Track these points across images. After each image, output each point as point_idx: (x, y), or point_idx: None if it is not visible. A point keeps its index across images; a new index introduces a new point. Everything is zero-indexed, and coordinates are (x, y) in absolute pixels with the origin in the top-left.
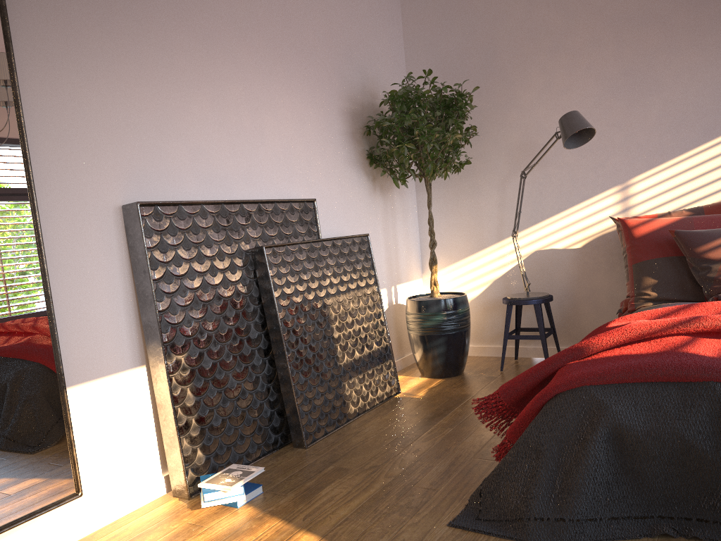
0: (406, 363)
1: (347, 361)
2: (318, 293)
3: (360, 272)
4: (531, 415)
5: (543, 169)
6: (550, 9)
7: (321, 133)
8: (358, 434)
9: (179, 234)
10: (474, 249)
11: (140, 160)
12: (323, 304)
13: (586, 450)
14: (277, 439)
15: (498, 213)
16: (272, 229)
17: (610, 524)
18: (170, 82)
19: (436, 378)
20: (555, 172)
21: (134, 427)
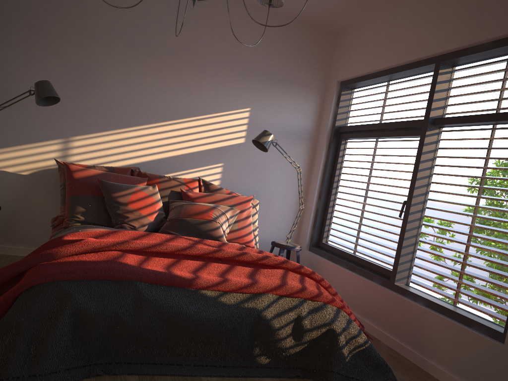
0: None
1: None
2: None
3: None
4: (8, 301)
5: (8, 110)
6: None
7: None
8: None
9: None
10: None
11: None
12: None
13: (56, 325)
14: None
15: None
16: None
17: (65, 373)
18: None
19: None
20: (18, 116)
21: None
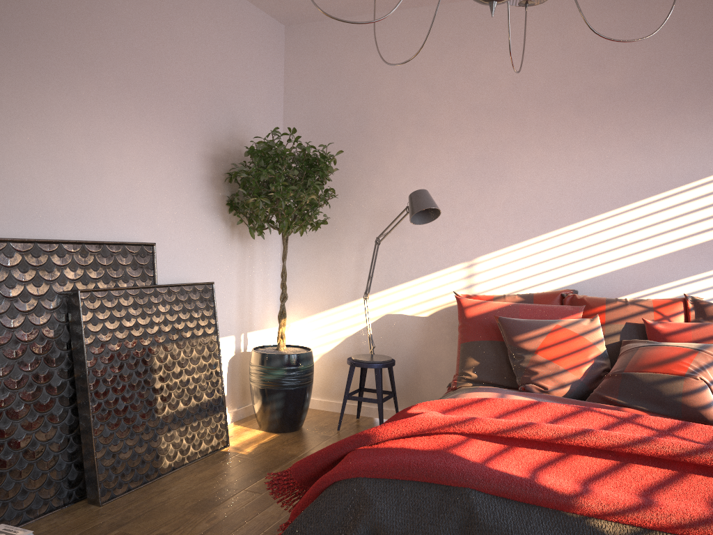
0: (249, 412)
1: (168, 413)
2: (142, 341)
3: (198, 320)
4: (311, 500)
5: (400, 236)
6: (419, 87)
7: (174, 176)
8: (163, 492)
9: None
10: (331, 305)
11: None
12: (147, 353)
13: None
14: (71, 494)
15: (355, 273)
16: (96, 272)
17: None
18: None
19: (272, 432)
20: (411, 242)
21: None
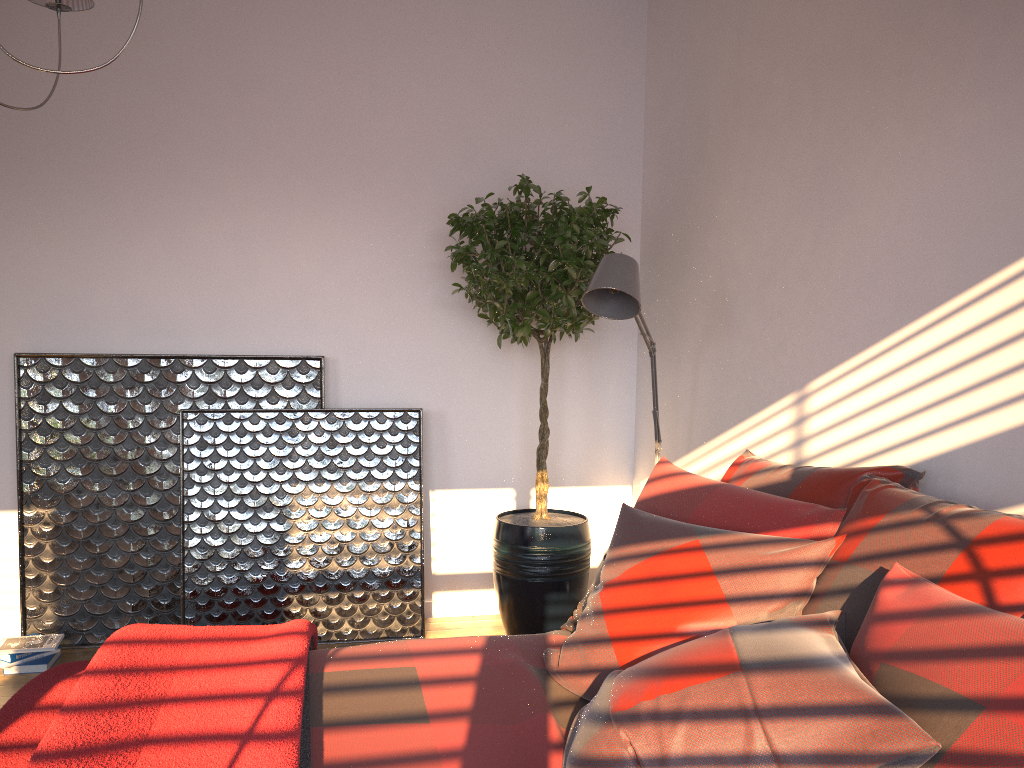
0: None
1: (308, 570)
2: (274, 475)
3: (382, 459)
4: None
5: (730, 340)
6: (755, 47)
7: (382, 268)
8: None
9: (69, 387)
10: (670, 458)
11: (51, 309)
12: (280, 491)
13: None
14: None
15: (690, 405)
16: (226, 390)
17: None
18: (106, 227)
19: None
20: (739, 349)
21: (8, 565)
